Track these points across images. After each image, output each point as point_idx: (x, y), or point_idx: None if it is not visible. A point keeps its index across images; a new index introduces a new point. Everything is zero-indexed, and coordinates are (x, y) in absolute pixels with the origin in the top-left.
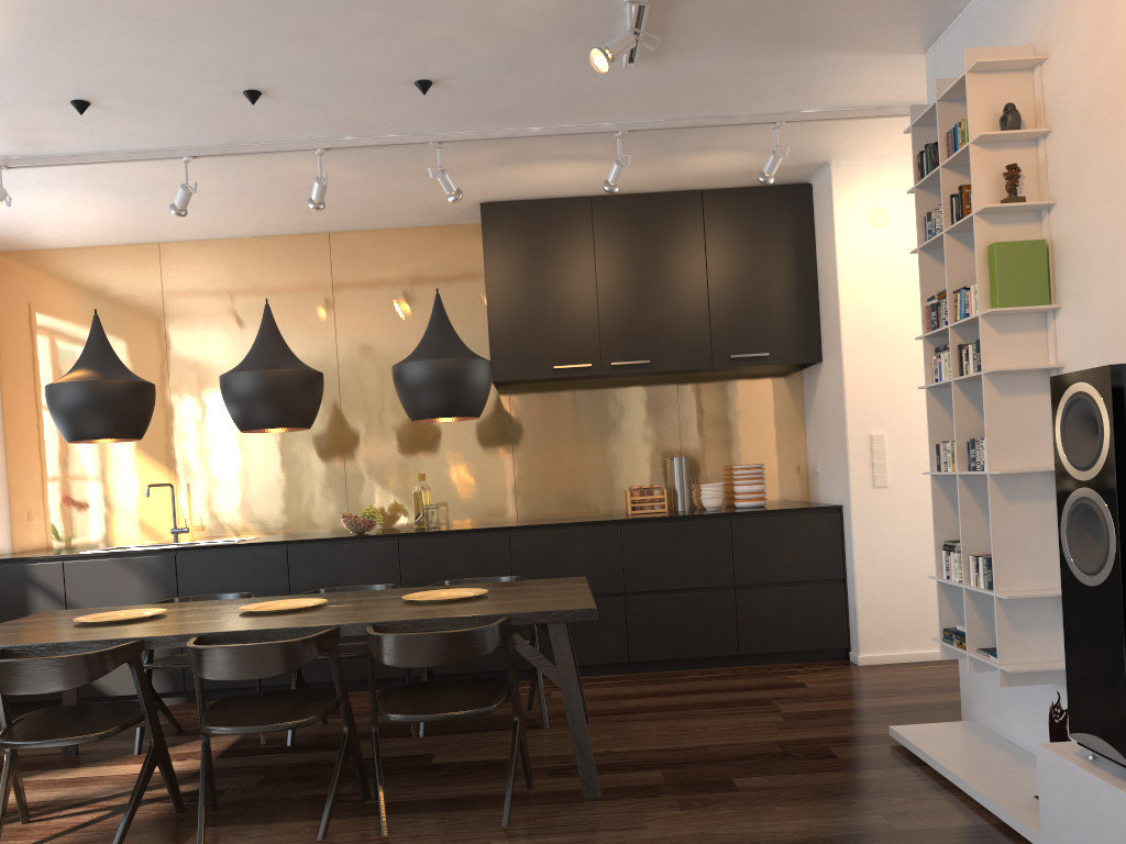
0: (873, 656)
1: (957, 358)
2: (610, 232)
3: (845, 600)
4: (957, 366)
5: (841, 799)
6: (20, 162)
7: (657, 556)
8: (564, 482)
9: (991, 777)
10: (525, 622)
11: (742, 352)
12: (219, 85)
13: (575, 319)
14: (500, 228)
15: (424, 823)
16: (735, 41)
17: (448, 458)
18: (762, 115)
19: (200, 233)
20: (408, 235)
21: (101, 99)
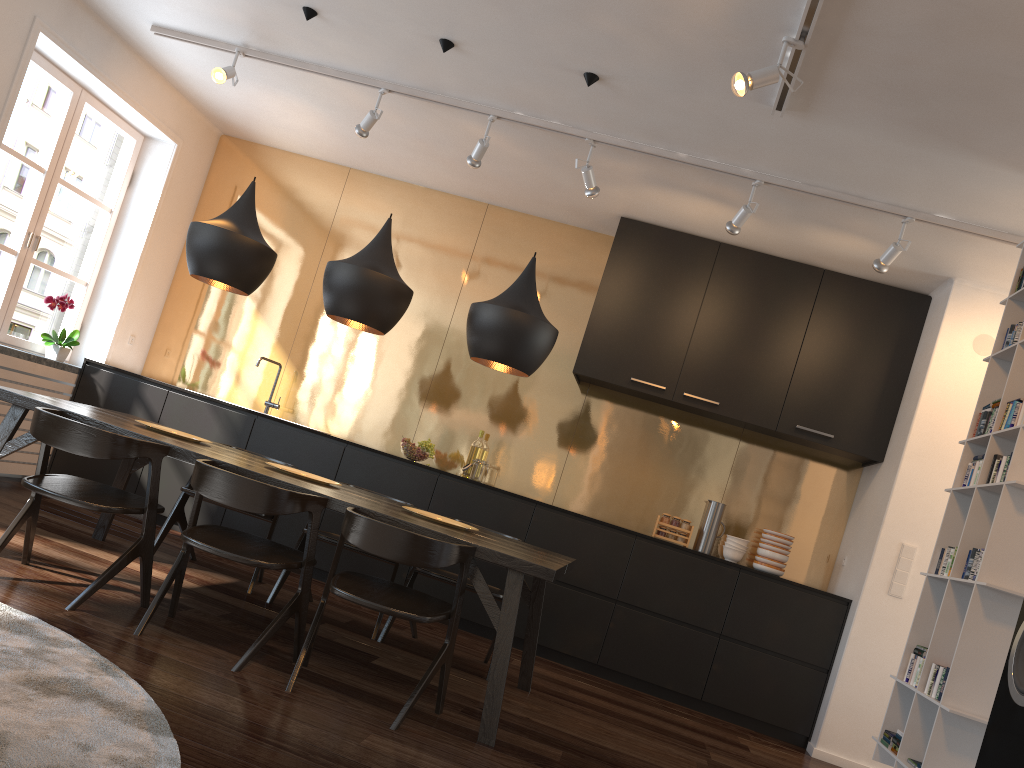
0: (829, 754)
1: (988, 467)
2: (726, 279)
3: (821, 690)
4: (986, 475)
5: None
6: (255, 53)
7: (658, 579)
8: (606, 487)
9: None
10: (487, 558)
11: (809, 426)
12: (421, 26)
13: (666, 343)
14: (630, 243)
15: (327, 698)
16: (882, 117)
17: (513, 428)
18: (895, 206)
19: (384, 170)
20: (553, 228)
21: (326, 12)
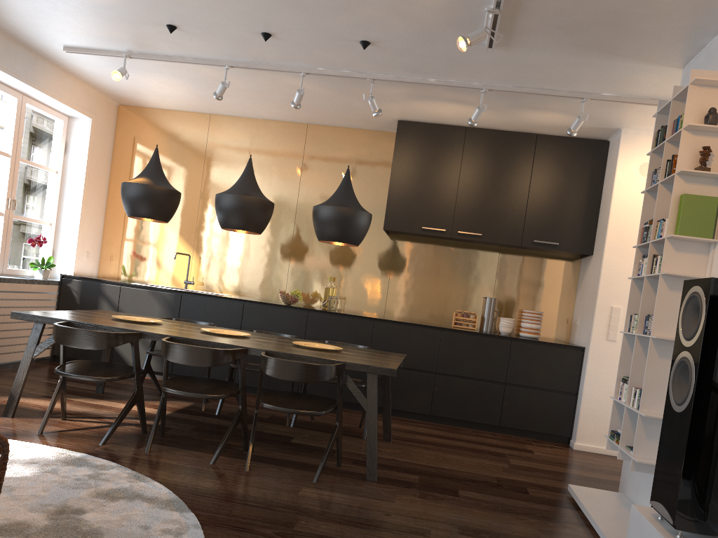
0: (584, 445)
1: (651, 263)
2: (474, 151)
3: (574, 407)
4: (650, 268)
5: (517, 515)
6: (137, 55)
7: (460, 354)
8: (417, 299)
9: (614, 524)
10: (353, 369)
11: (542, 239)
12: (248, 27)
13: (441, 200)
14: (407, 137)
15: (271, 470)
16: (556, 43)
17: (350, 271)
18: (575, 92)
19: (234, 112)
20: (353, 133)
21: (183, 26)
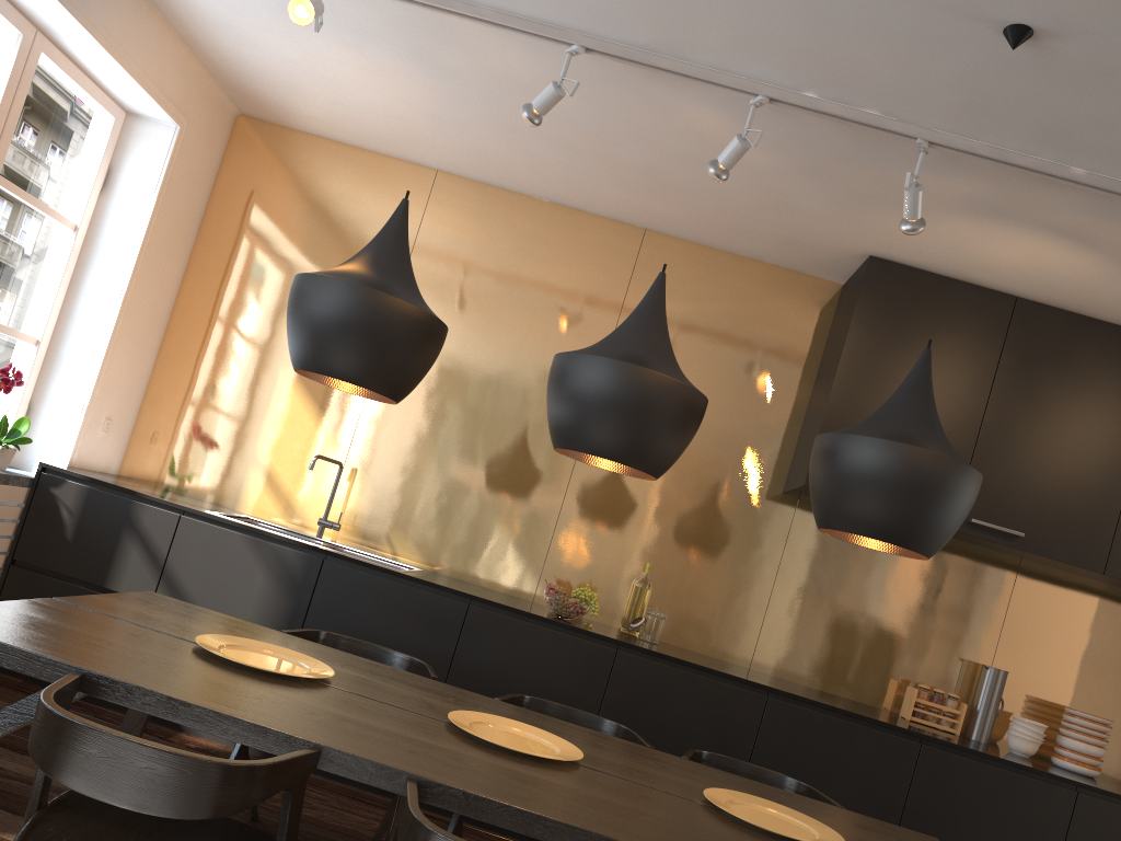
0: None
1: None
2: (1027, 350)
3: None
4: None
5: None
6: None
7: (957, 804)
8: (826, 643)
9: None
10: None
11: None
12: None
13: None
14: (885, 295)
15: None
16: None
17: (689, 557)
18: None
19: (495, 174)
20: (741, 266)
21: None
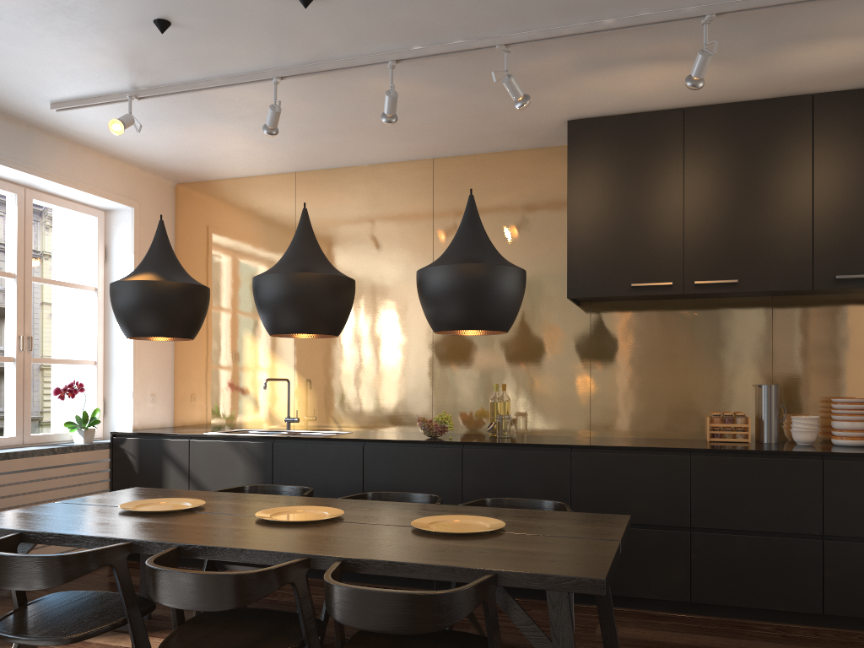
0: None
1: None
2: (703, 144)
3: None
4: None
5: None
6: (146, 92)
7: (730, 492)
8: (641, 403)
9: None
10: (513, 584)
11: (851, 272)
12: None
13: (658, 235)
14: (586, 144)
15: None
16: None
17: (526, 371)
18: None
19: (325, 162)
20: (503, 159)
21: (177, 16)
